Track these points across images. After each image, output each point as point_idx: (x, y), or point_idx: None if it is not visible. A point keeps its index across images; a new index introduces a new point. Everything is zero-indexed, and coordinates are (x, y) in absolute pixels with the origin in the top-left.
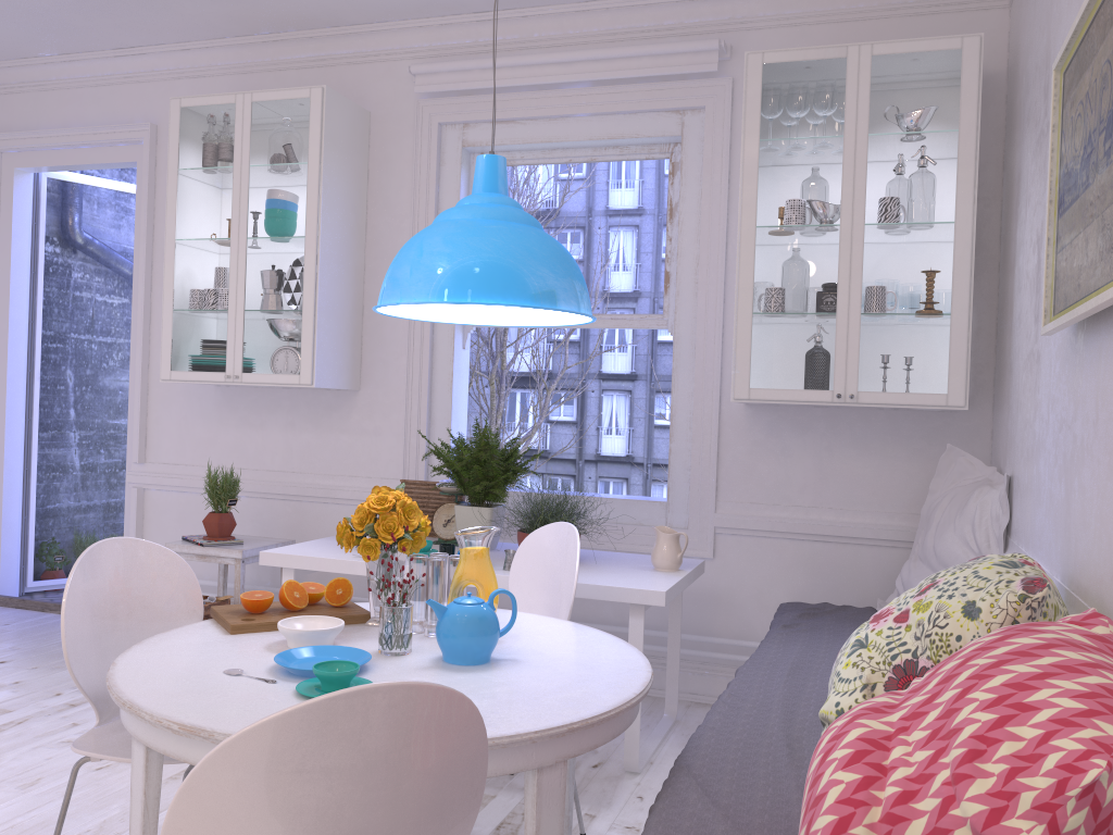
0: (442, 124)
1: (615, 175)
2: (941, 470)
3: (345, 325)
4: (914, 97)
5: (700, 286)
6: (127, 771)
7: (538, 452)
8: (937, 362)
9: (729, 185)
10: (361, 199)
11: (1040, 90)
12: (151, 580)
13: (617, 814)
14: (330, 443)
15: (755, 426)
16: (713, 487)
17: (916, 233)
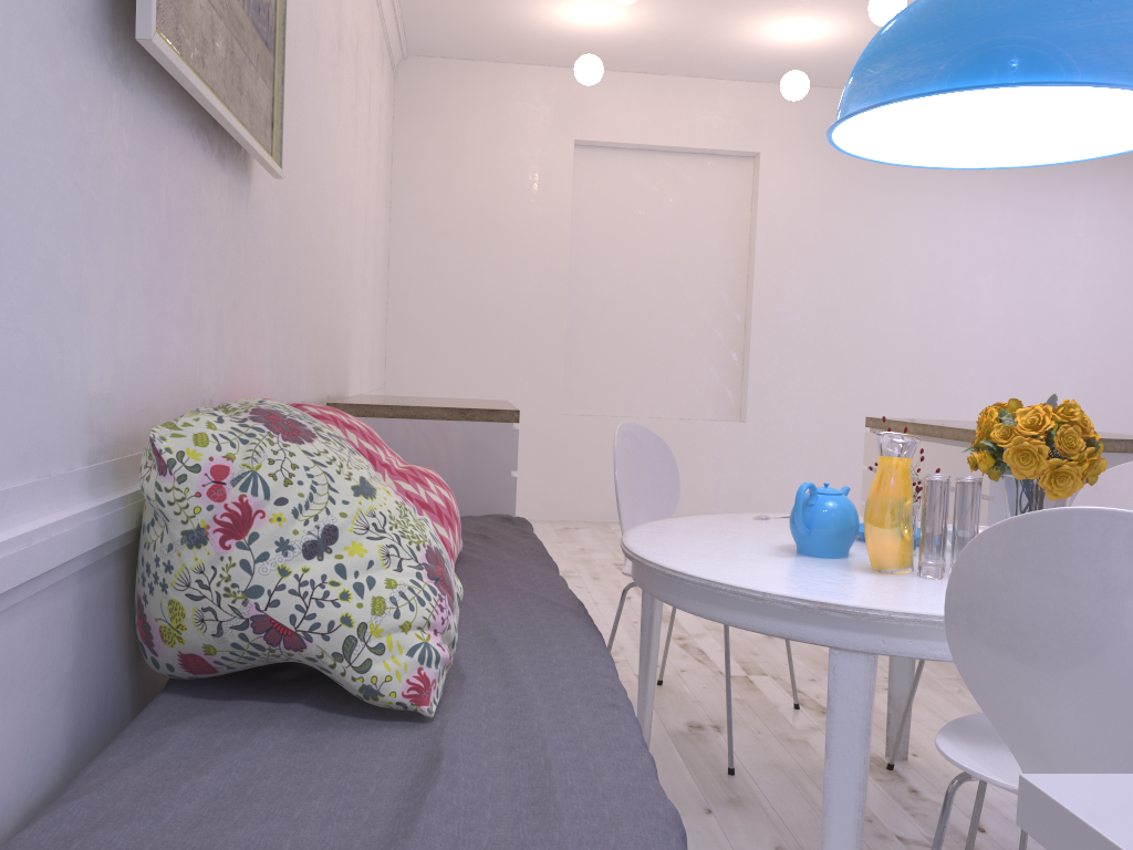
0: None
1: None
2: None
3: None
4: None
5: None
6: None
7: None
8: None
9: None
10: None
11: None
12: None
13: None
14: None
15: None
16: None
17: None
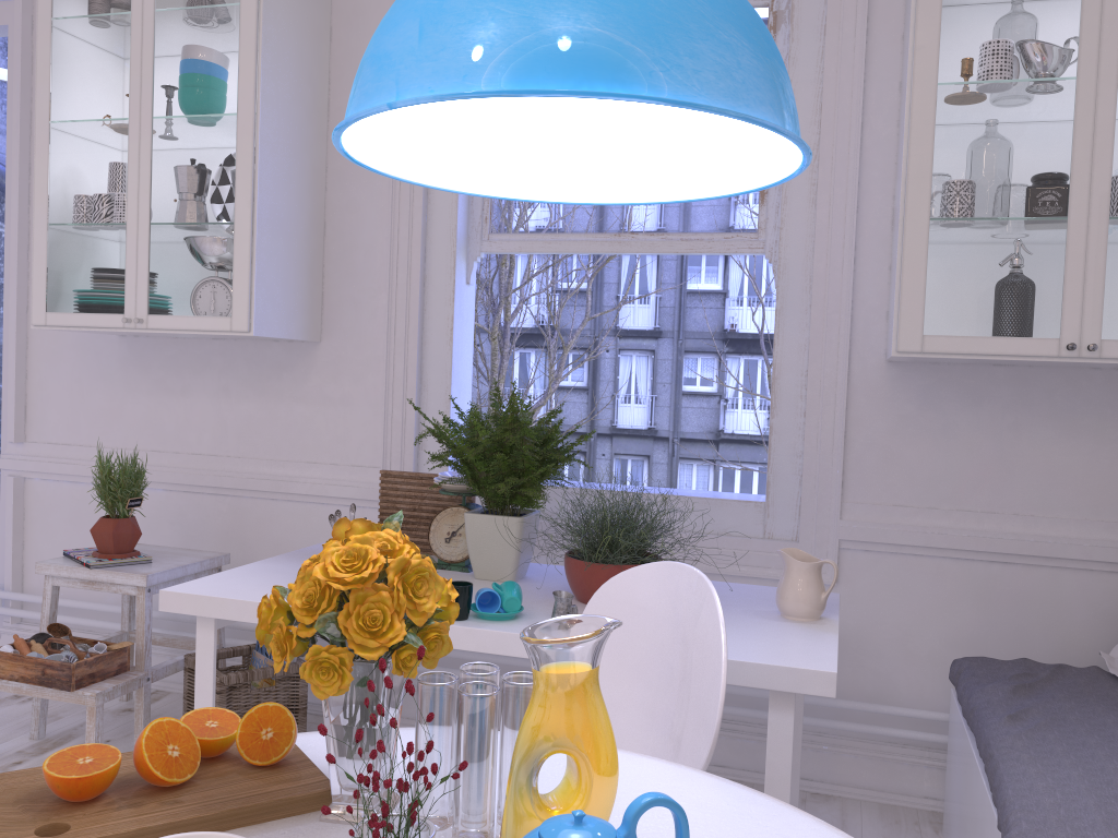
0: None
1: None
2: None
3: (298, 248)
4: None
5: (821, 188)
6: None
7: (549, 426)
8: None
9: (867, 38)
10: (321, 68)
11: None
12: None
13: None
14: (280, 416)
15: (903, 394)
16: (838, 482)
17: None
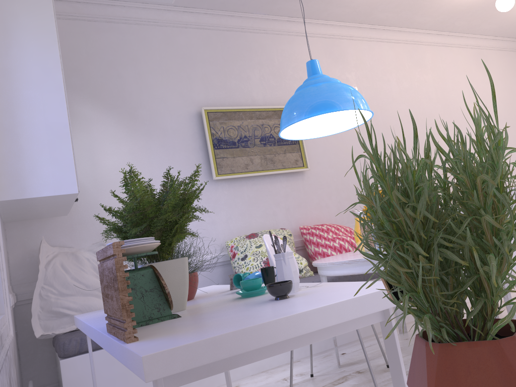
0: None
1: None
2: (40, 251)
3: None
4: None
5: None
6: None
7: None
8: None
9: None
10: None
11: (116, 92)
12: None
13: (279, 385)
14: None
15: None
16: (5, 271)
17: None
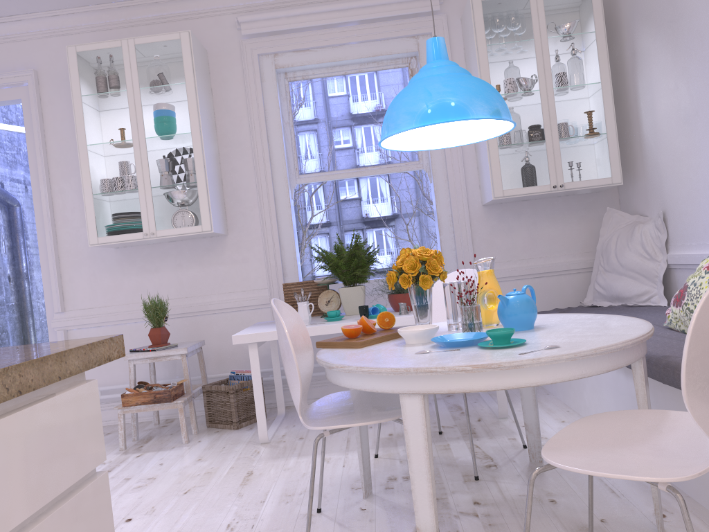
0: (259, 55)
1: (376, 79)
2: (605, 222)
3: (217, 191)
4: (569, 15)
5: None
6: (207, 489)
7: None
8: (603, 160)
9: None
10: (211, 108)
11: (661, 0)
12: (289, 327)
13: (525, 435)
14: (211, 273)
15: (491, 217)
16: (472, 257)
17: (582, 90)
